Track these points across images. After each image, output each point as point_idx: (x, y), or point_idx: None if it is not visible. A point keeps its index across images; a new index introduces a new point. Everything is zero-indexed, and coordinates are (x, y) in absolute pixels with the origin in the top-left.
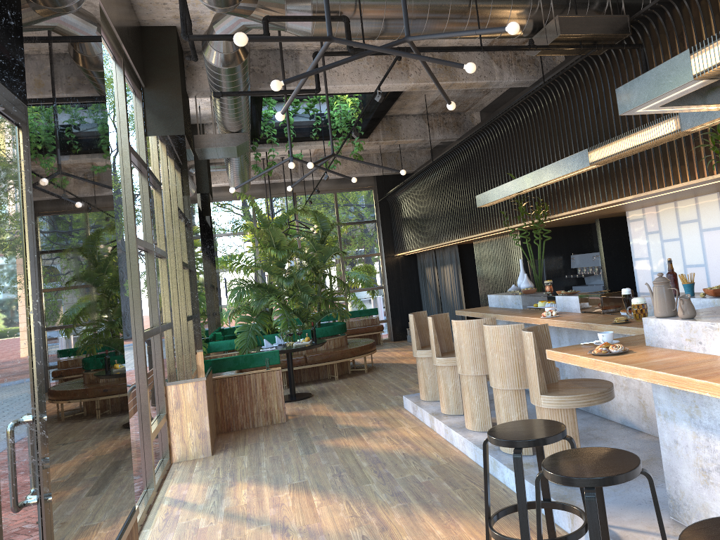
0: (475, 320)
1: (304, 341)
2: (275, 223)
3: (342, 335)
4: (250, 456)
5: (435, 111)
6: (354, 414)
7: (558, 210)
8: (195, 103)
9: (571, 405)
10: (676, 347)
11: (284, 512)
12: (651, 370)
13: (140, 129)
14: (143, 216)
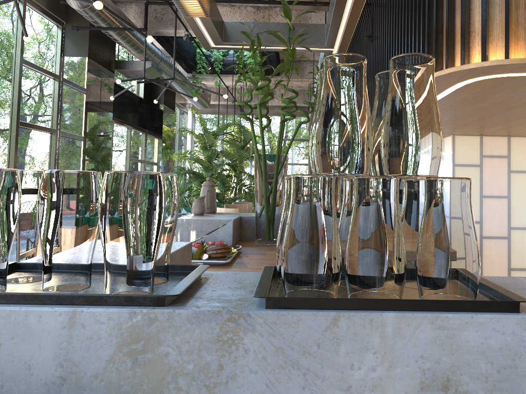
0: (224, 208)
1: None
2: (214, 131)
3: None
4: None
5: None
6: None
7: None
8: None
9: None
10: None
11: None
12: None
13: (58, 51)
14: (51, 109)
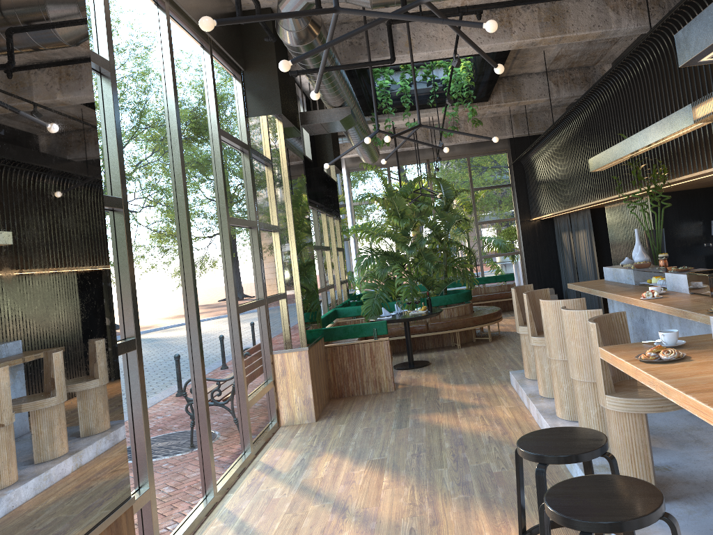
0: (562, 300)
1: (420, 310)
2: (401, 192)
3: (467, 302)
4: (347, 426)
5: (560, 67)
6: (459, 387)
7: (679, 173)
8: None
9: (638, 409)
10: None
11: (351, 491)
12: (682, 393)
13: (240, 111)
14: (246, 194)
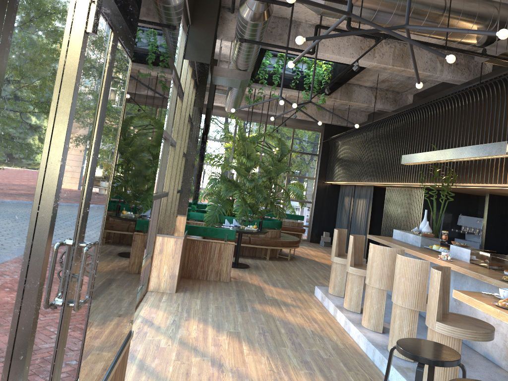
0: (389, 248)
1: (252, 227)
2: (250, 140)
3: (278, 229)
4: (201, 301)
5: (381, 87)
6: (277, 289)
7: (464, 181)
8: (217, 44)
9: (459, 336)
10: None
11: (221, 352)
12: None
13: (181, 53)
14: (169, 114)
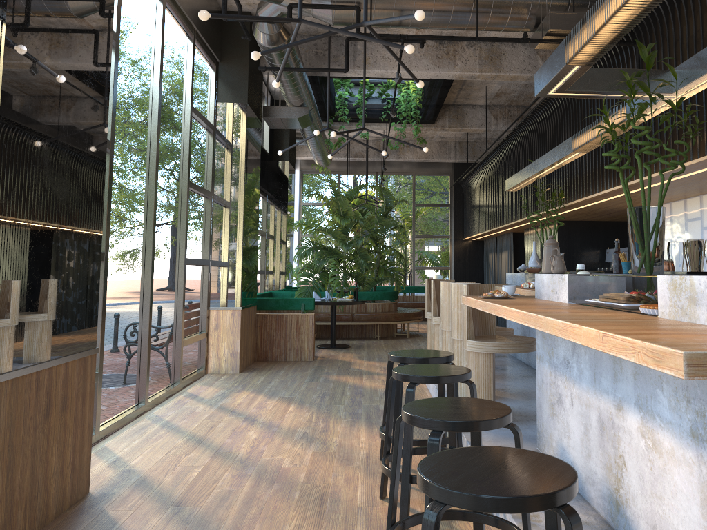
0: (457, 282)
1: (347, 298)
2: (346, 195)
3: (392, 301)
4: (267, 377)
5: (501, 103)
6: (370, 363)
7: (572, 198)
8: None
9: (488, 350)
10: (547, 298)
11: (261, 412)
12: (491, 303)
13: (211, 95)
14: (206, 167)
